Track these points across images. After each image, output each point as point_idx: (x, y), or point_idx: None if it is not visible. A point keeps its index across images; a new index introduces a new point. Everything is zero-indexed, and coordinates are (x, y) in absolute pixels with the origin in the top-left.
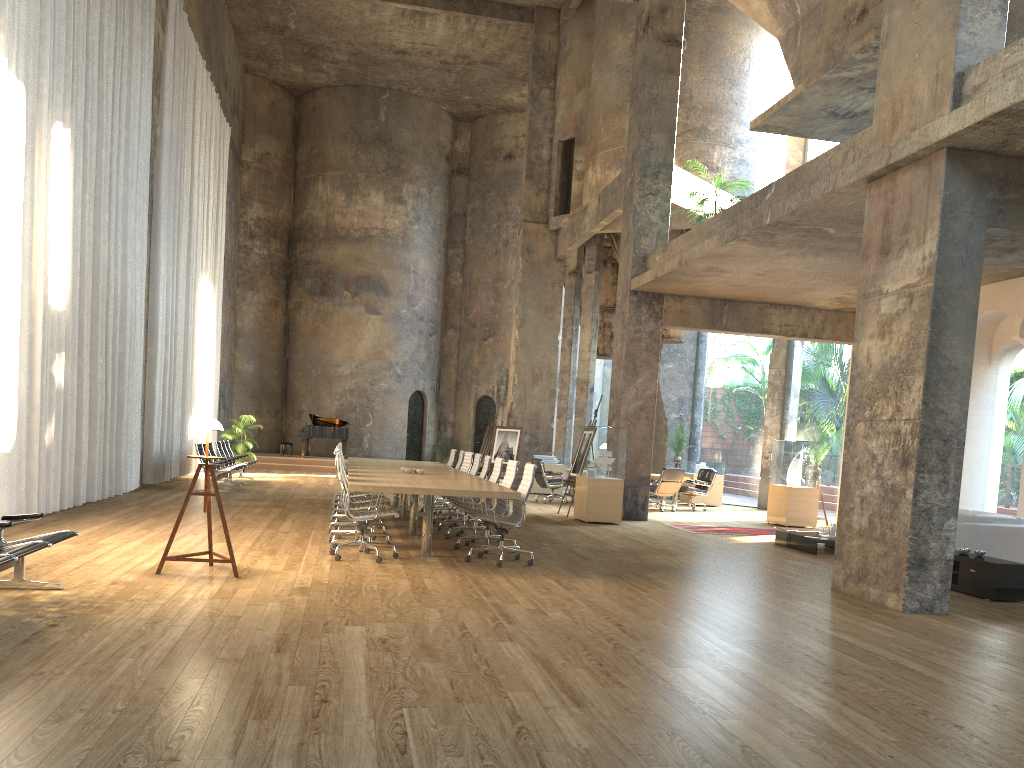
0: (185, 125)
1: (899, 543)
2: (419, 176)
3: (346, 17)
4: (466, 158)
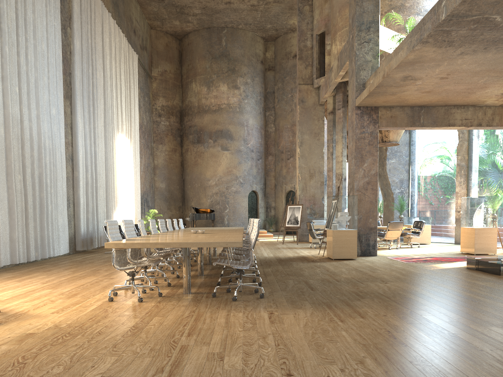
0: (95, 47)
1: None
2: (246, 73)
3: None
4: (272, 61)
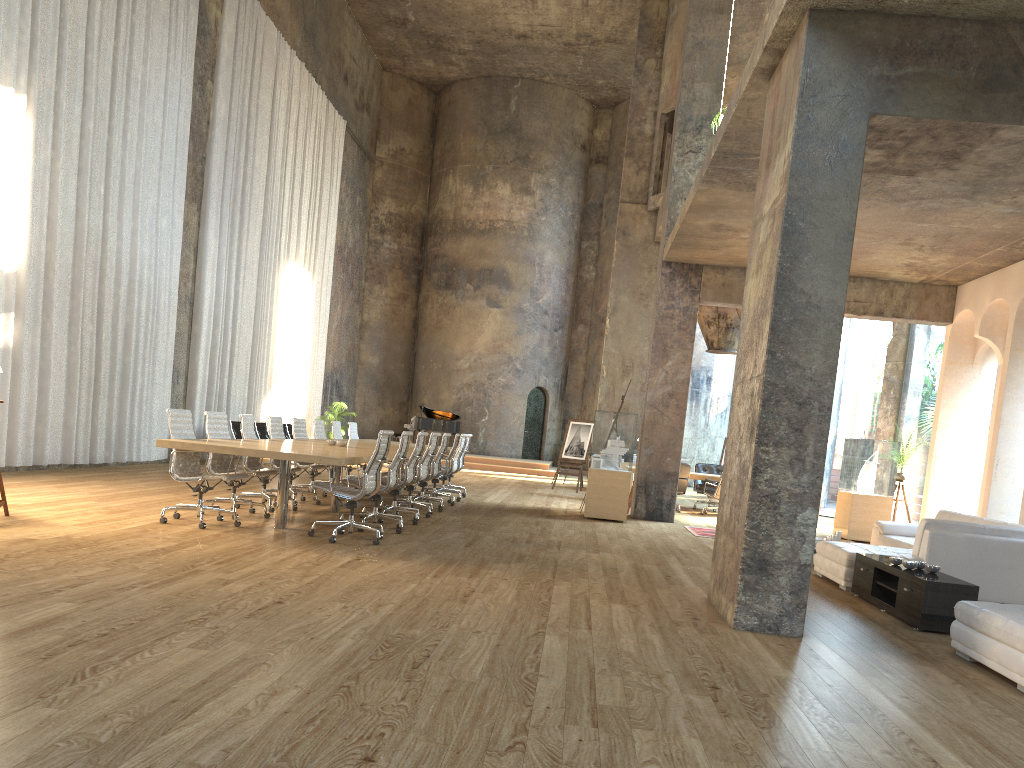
0: (257, 111)
1: (740, 538)
2: (549, 166)
3: (459, 3)
4: (605, 146)
